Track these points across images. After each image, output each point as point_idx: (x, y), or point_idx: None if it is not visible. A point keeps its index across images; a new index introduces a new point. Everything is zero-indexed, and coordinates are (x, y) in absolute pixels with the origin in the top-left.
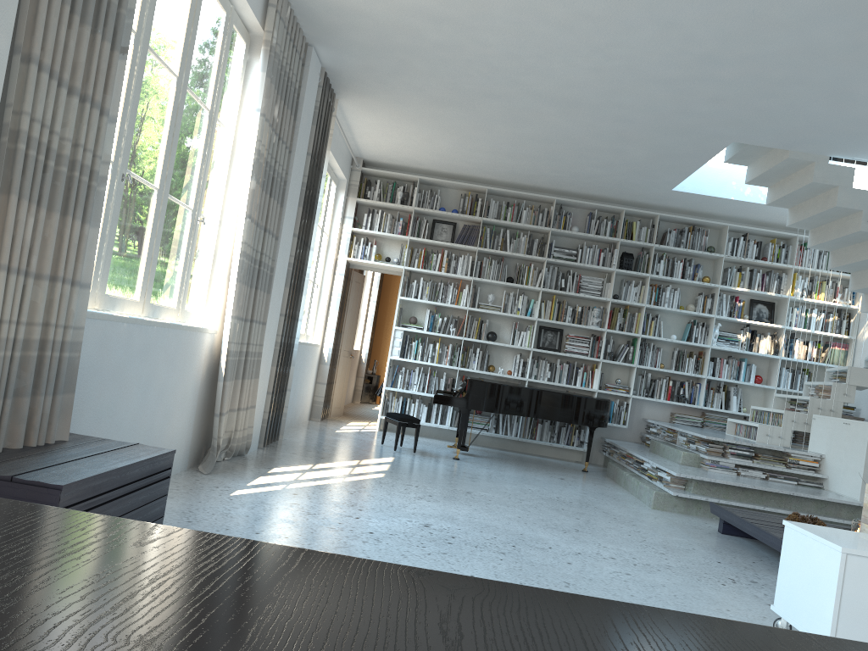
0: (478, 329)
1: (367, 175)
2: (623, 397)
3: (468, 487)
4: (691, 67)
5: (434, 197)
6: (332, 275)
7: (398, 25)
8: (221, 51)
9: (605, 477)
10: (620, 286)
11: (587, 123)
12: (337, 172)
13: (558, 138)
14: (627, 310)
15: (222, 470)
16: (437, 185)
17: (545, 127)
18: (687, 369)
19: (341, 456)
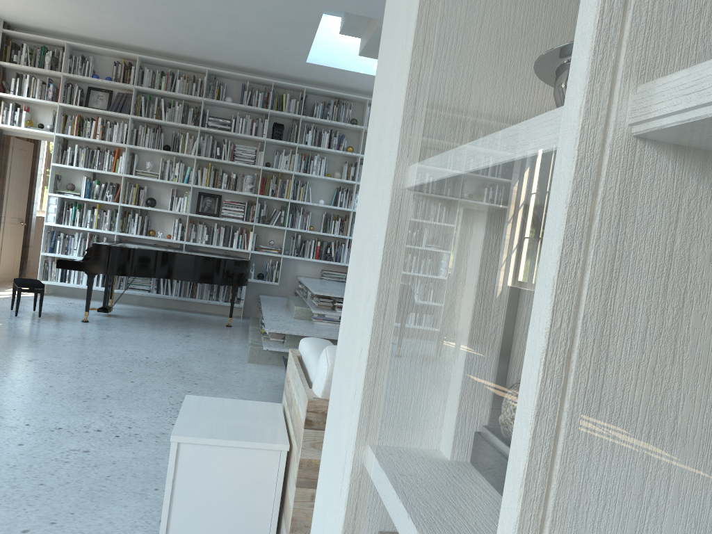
0: (137, 195)
1: (16, 39)
2: (279, 257)
3: (42, 354)
4: None
5: (85, 64)
6: None
7: None
8: None
9: (244, 331)
10: (274, 155)
11: None
12: None
13: None
14: (279, 177)
15: None
16: (90, 51)
17: None
18: (334, 230)
19: None
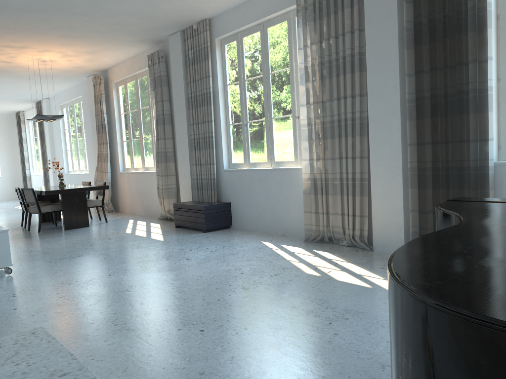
0: None
1: None
2: None
3: (262, 294)
4: None
5: None
6: None
7: None
8: (289, 37)
9: None
10: None
11: None
12: None
13: None
14: None
15: (314, 244)
16: None
17: None
18: None
19: None
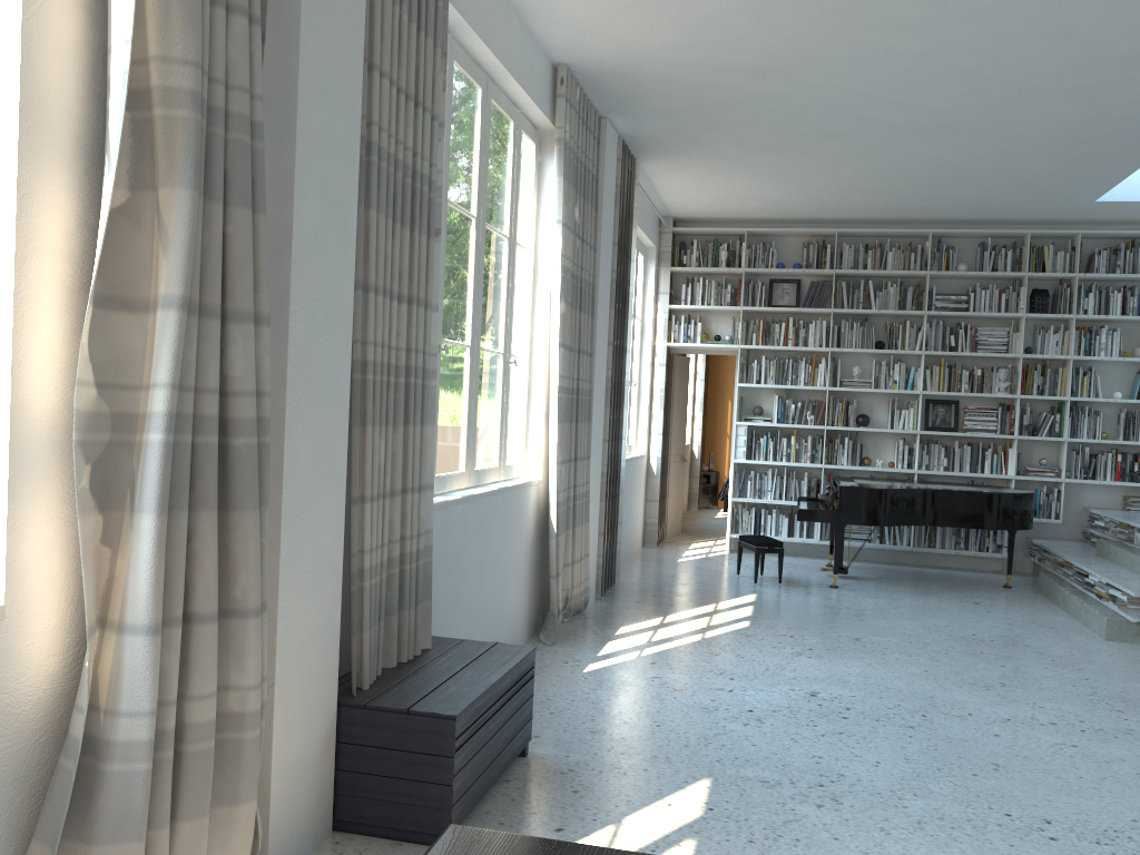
0: (843, 412)
1: (679, 235)
2: (1052, 481)
3: (855, 631)
4: (1102, 72)
5: (768, 252)
6: (651, 367)
7: (710, 84)
8: (513, 166)
9: (1036, 594)
10: (1034, 335)
11: (964, 146)
12: (644, 241)
13: (927, 166)
14: (1047, 366)
15: (565, 637)
16: (771, 235)
17: (908, 157)
18: None
19: (692, 600)
